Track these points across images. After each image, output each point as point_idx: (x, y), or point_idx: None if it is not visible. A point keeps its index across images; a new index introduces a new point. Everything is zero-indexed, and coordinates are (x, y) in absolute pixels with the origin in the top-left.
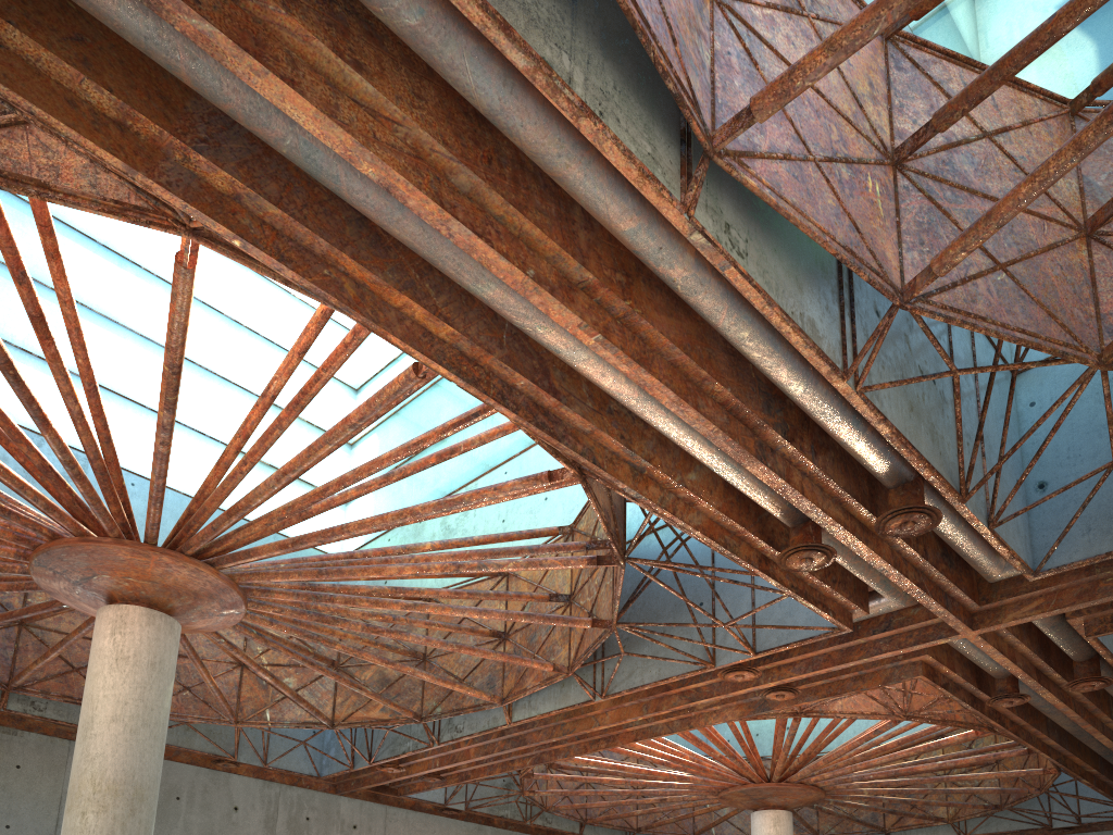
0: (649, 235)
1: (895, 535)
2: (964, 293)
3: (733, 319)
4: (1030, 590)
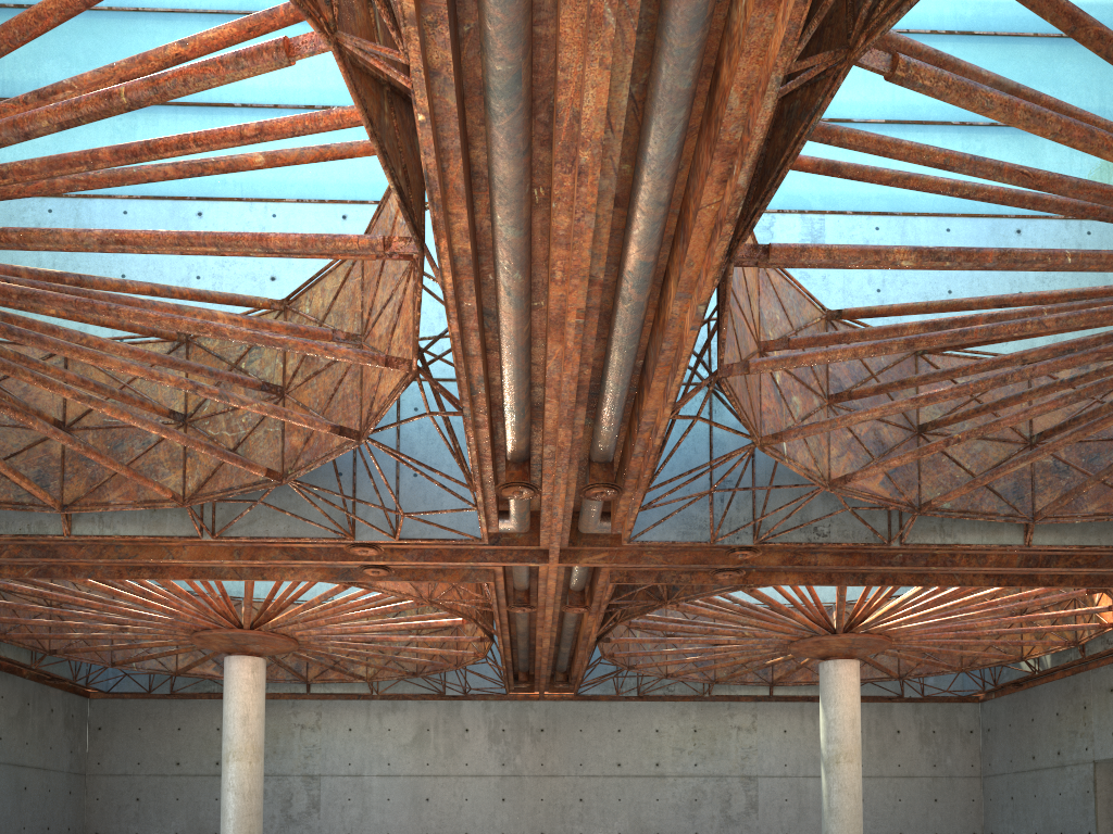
0: (648, 270)
1: (588, 497)
2: (733, 377)
3: (633, 336)
4: (603, 546)
